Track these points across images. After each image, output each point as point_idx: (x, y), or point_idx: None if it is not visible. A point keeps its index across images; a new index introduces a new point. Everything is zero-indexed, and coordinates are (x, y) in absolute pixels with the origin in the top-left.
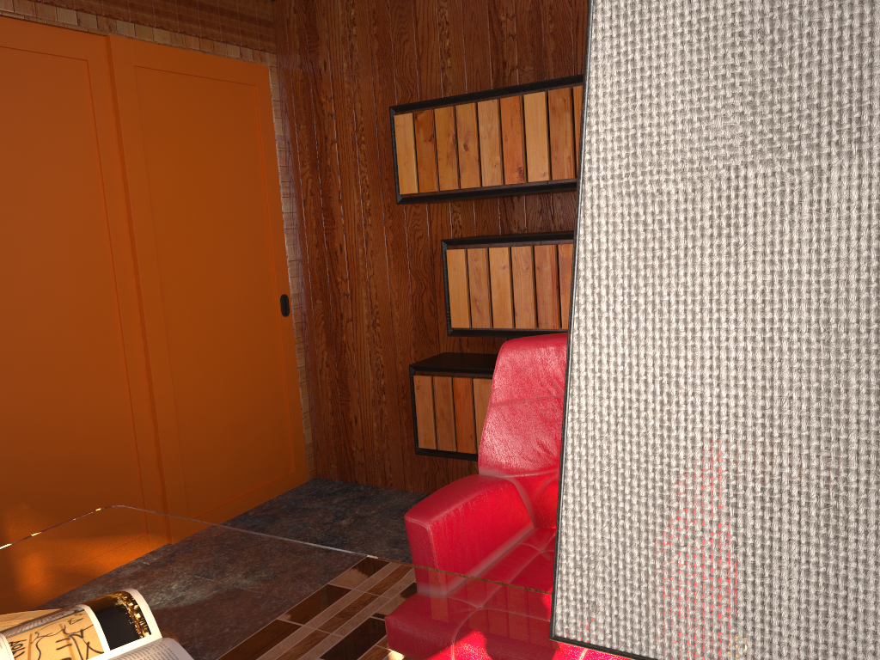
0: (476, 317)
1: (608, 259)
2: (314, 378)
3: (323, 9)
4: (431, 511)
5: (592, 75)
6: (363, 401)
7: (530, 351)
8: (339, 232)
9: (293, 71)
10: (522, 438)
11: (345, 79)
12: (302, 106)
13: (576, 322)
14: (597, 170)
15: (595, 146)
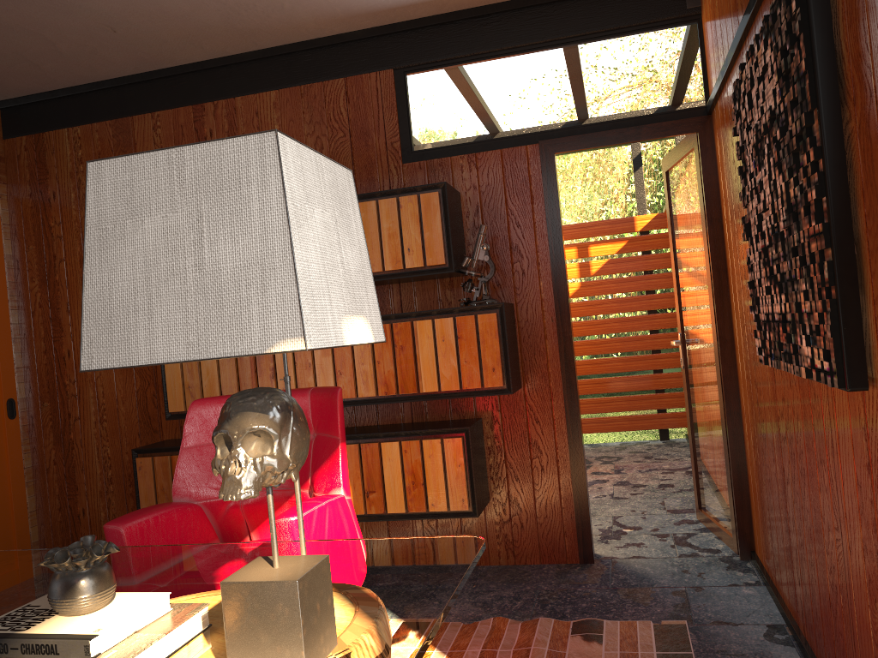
0: (190, 401)
1: (94, 248)
2: (42, 477)
3: (53, 148)
4: (126, 519)
5: (88, 195)
6: (91, 493)
7: (214, 406)
8: (68, 339)
9: (23, 199)
10: (209, 472)
11: (73, 207)
12: (32, 229)
13: (85, 268)
14: (90, 222)
15: (89, 215)
